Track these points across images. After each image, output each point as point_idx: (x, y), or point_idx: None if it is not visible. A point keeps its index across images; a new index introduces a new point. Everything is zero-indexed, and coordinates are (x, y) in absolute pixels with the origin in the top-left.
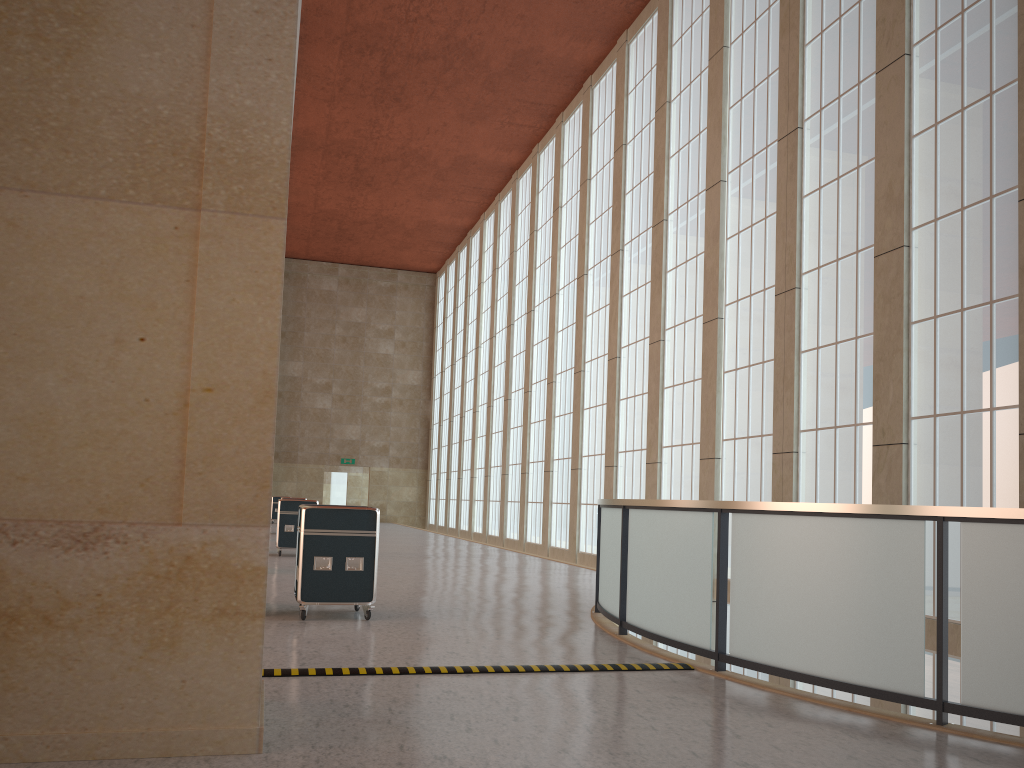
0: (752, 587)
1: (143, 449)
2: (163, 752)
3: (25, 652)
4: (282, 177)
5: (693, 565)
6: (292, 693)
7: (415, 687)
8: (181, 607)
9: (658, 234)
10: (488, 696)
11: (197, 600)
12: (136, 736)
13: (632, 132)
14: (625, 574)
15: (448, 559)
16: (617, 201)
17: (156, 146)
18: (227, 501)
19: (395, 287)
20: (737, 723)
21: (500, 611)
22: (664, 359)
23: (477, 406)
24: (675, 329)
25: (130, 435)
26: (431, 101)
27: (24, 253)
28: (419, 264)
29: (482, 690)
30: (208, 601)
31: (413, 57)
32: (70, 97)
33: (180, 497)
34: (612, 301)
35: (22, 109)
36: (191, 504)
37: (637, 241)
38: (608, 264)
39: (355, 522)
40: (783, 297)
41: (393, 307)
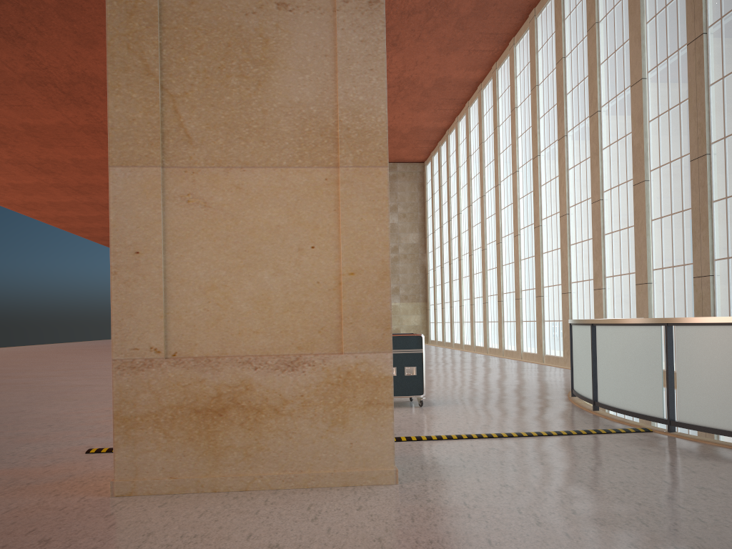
0: (693, 375)
1: (318, 311)
2: (344, 483)
3: (266, 429)
4: (384, 141)
5: (647, 362)
6: (397, 451)
7: (470, 446)
8: (346, 401)
9: (594, 122)
10: (519, 451)
11: (355, 397)
12: (328, 475)
13: (569, 47)
14: (595, 370)
15: (455, 364)
16: (560, 100)
17: (311, 132)
18: (367, 338)
19: (396, 175)
20: (691, 464)
21: (505, 398)
22: (603, 213)
23: (461, 255)
24: (611, 191)
25: (310, 303)
26: (418, 42)
27: (246, 203)
28: (412, 157)
29: (514, 447)
30: (361, 397)
31: (404, 13)
32: (262, 109)
33: (340, 337)
34: (560, 174)
35: (237, 120)
36: (347, 341)
37: (577, 128)
38: (556, 147)
39: (409, 344)
40: (696, 162)
41: (395, 189)
